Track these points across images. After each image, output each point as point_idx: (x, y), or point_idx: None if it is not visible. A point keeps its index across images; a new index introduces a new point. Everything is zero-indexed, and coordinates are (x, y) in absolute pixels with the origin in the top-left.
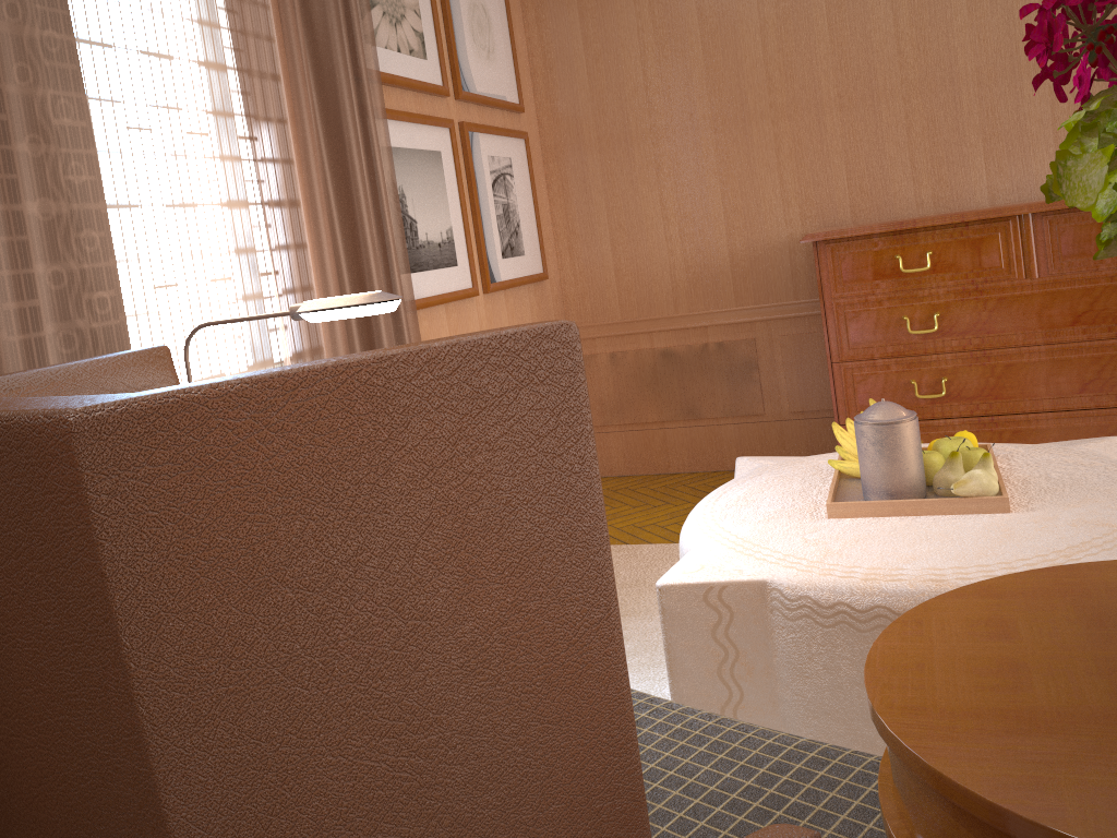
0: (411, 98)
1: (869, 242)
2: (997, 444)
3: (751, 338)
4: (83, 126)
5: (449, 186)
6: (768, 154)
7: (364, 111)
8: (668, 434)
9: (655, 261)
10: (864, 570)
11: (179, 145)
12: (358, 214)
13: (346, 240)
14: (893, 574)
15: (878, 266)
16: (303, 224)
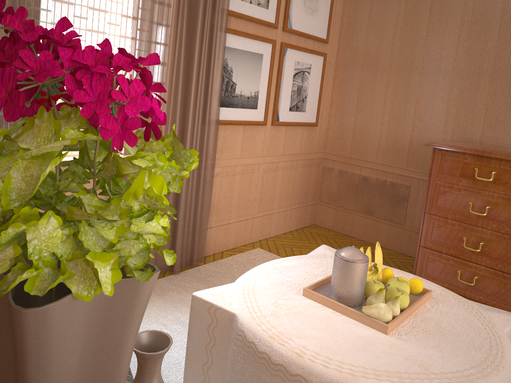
0: (252, 26)
1: (463, 156)
2: (447, 292)
3: (408, 185)
4: (35, 12)
5: (263, 71)
6: (444, 94)
7: (212, 28)
8: (355, 218)
9: (372, 132)
10: (276, 331)
11: (101, 28)
12: (190, 75)
13: (184, 85)
14: (284, 341)
15: (464, 170)
16: (159, 74)
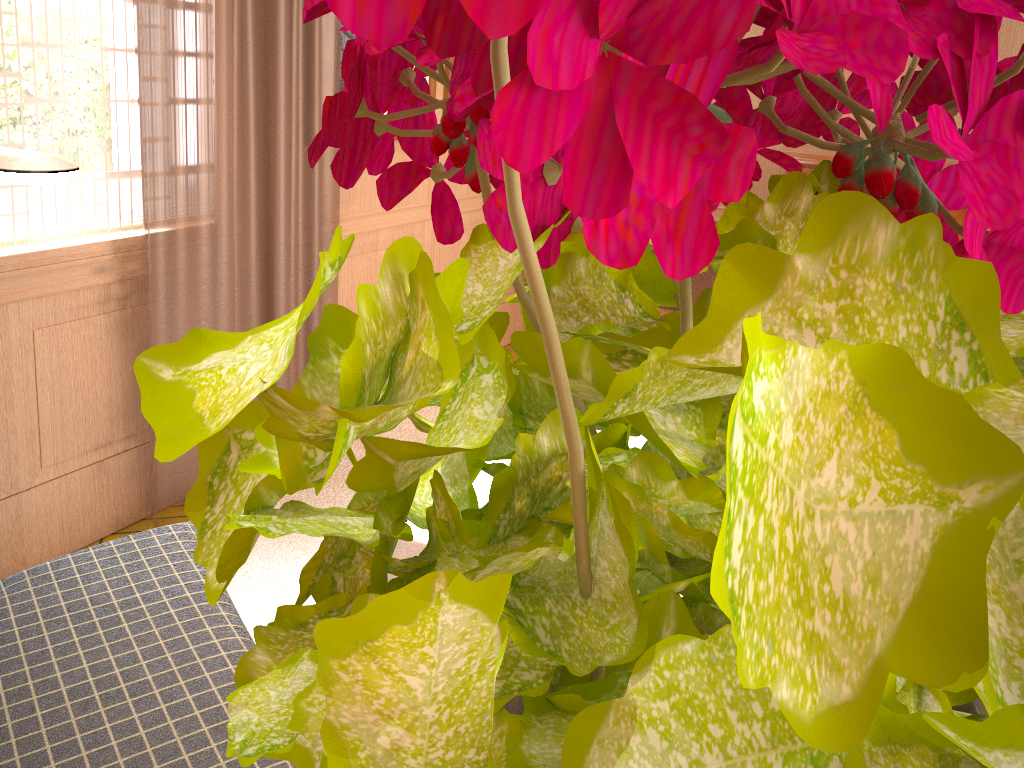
0: None
1: None
2: None
3: None
4: None
5: None
6: None
7: None
8: None
9: None
10: None
11: None
12: (274, 33)
13: (259, 58)
14: None
15: None
16: (201, 33)
